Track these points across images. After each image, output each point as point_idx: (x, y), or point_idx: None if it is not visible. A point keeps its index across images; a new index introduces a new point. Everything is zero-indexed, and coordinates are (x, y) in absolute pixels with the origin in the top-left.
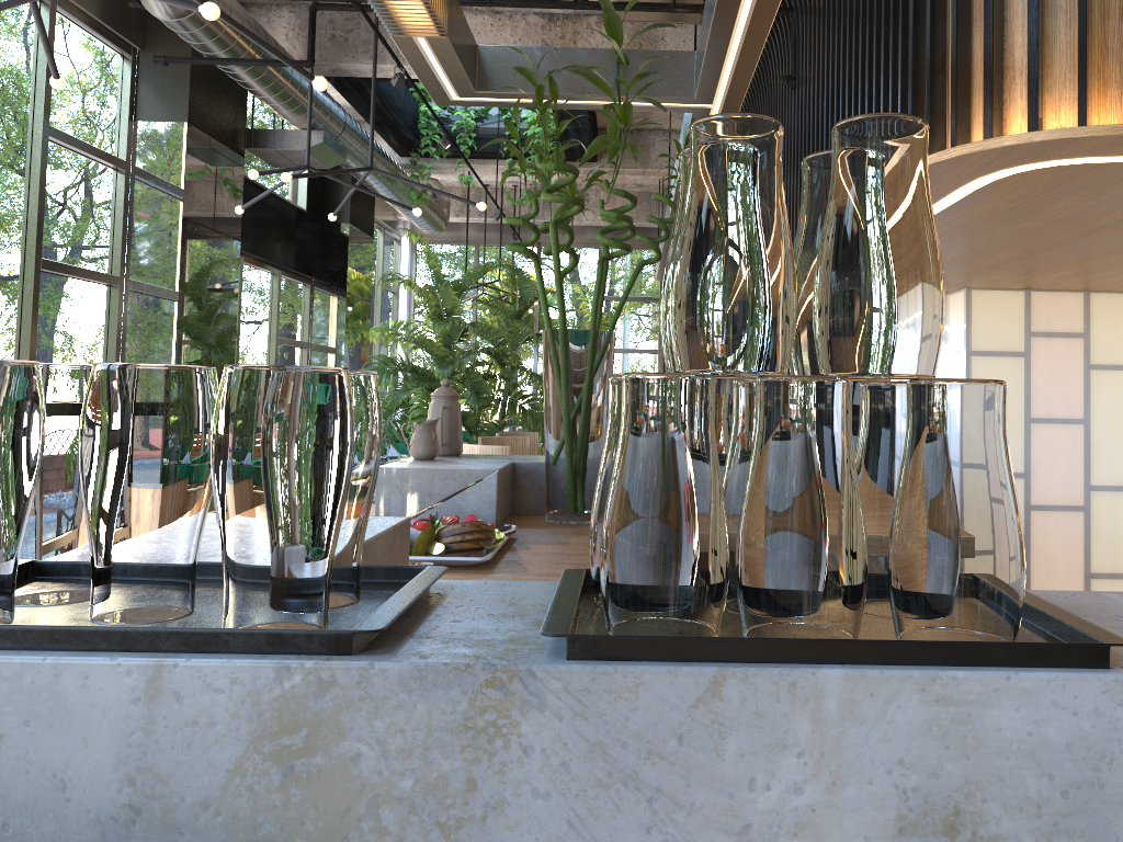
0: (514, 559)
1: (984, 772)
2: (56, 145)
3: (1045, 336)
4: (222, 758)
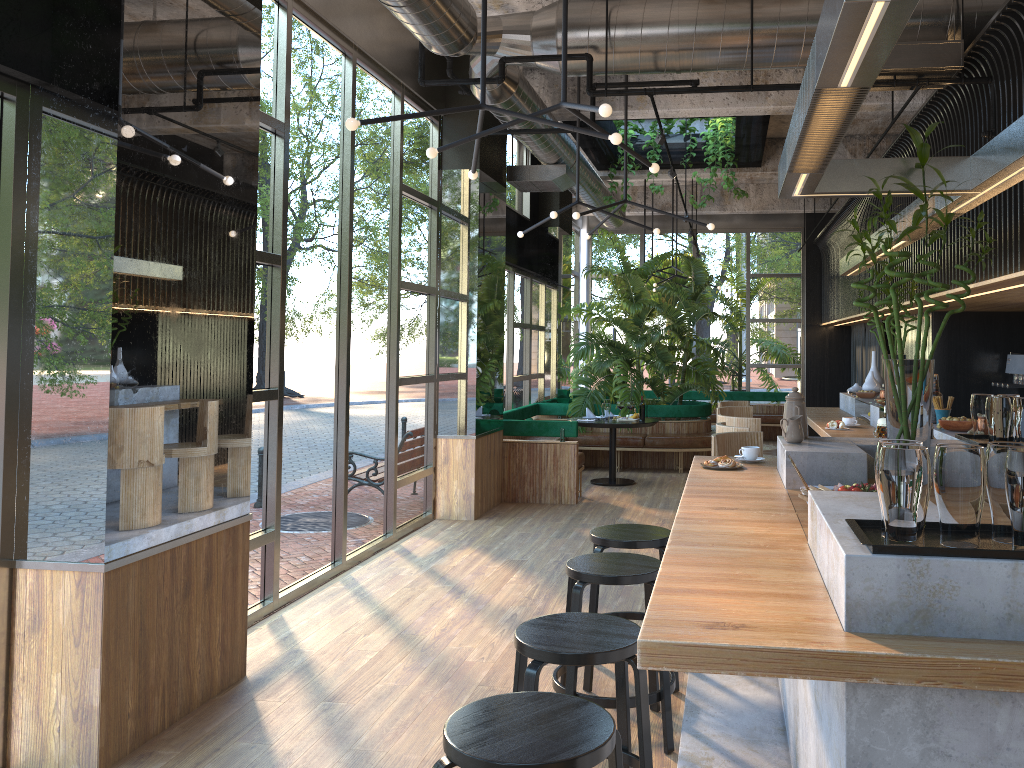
0: None
1: None
2: (403, 196)
3: None
4: None
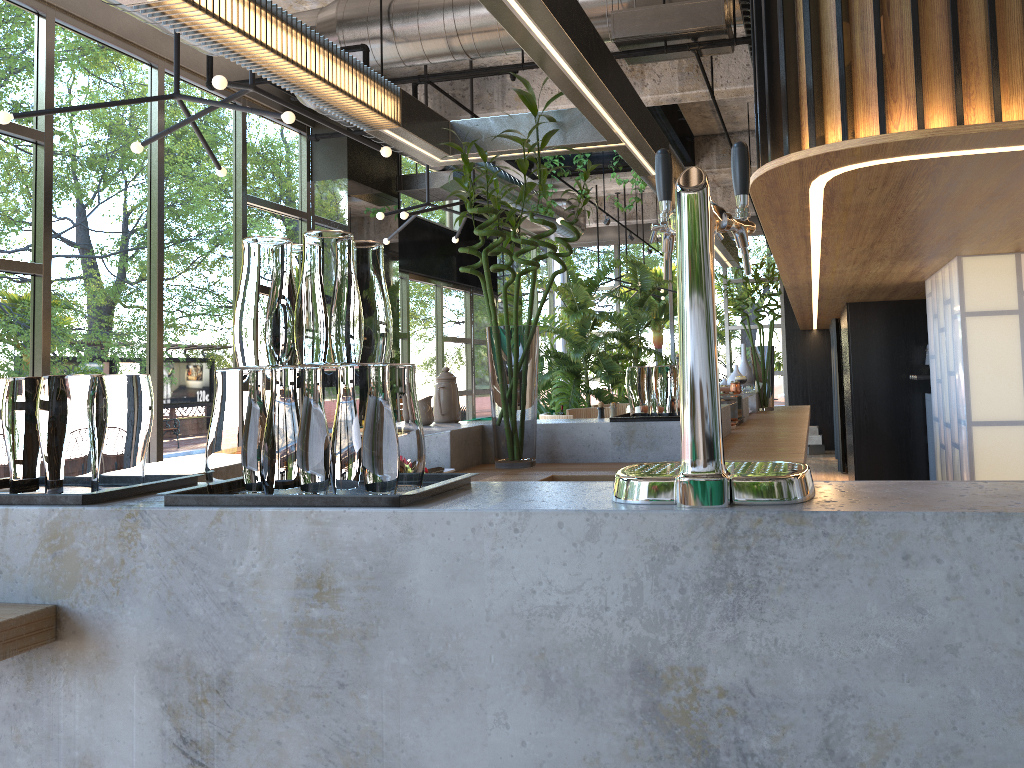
0: None
1: (334, 557)
2: (253, 207)
3: None
4: (30, 549)
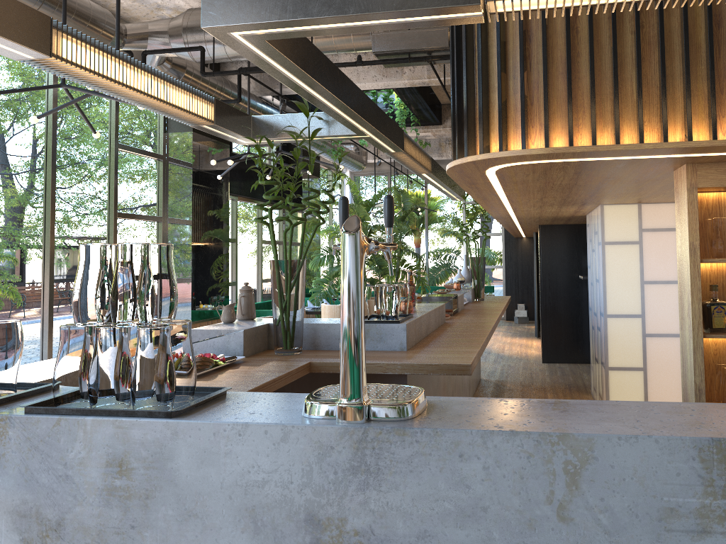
0: (219, 374)
1: (130, 448)
2: (123, 152)
3: (651, 230)
4: None
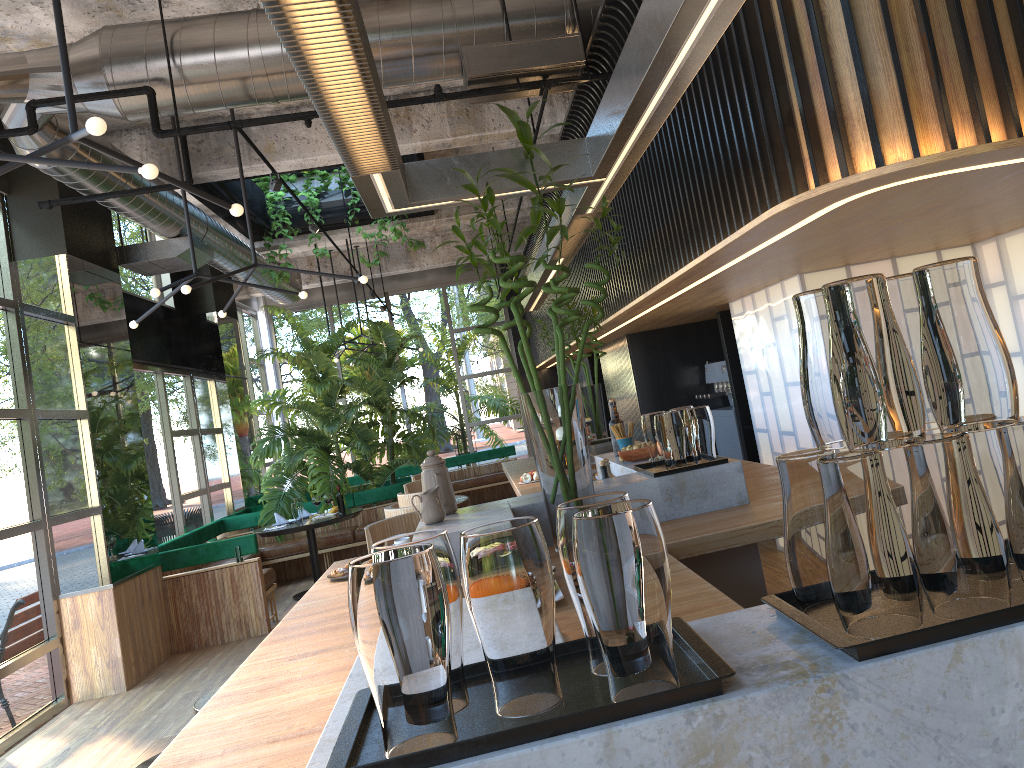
0: None
1: None
2: None
3: None
4: None
